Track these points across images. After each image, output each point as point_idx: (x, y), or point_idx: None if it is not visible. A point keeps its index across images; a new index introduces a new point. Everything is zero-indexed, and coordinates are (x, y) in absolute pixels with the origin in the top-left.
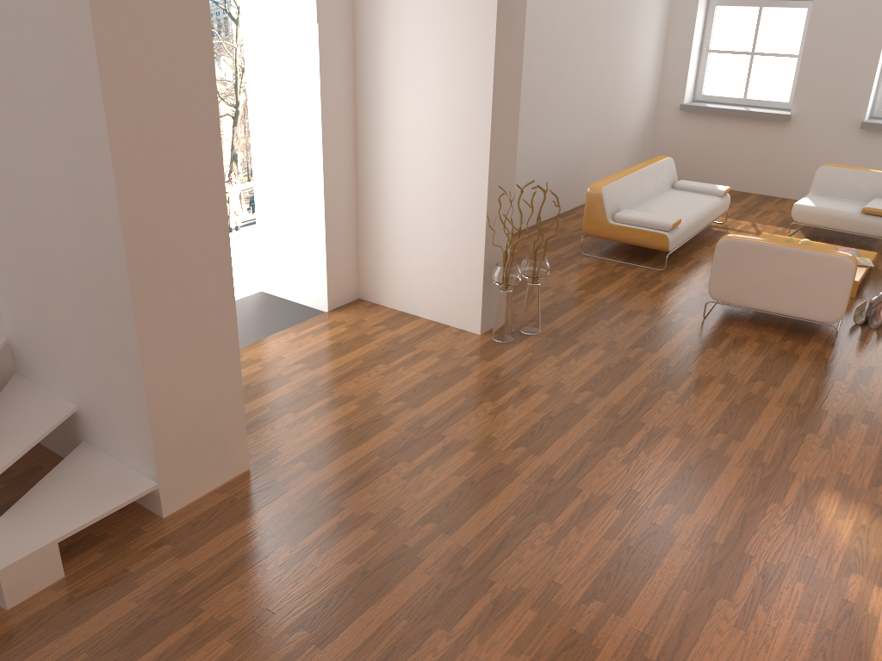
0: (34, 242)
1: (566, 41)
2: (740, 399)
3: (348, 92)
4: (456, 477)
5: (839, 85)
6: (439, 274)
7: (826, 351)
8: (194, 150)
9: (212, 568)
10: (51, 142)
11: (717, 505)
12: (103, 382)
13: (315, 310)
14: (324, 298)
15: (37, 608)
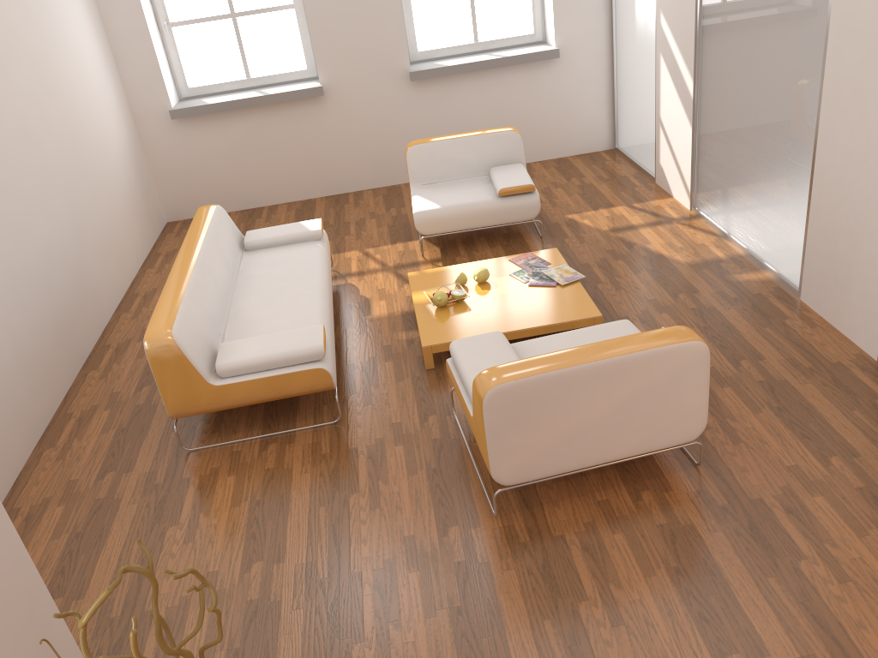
0: None
1: None
2: None
3: None
4: None
5: (365, 33)
6: None
7: (705, 487)
8: None
9: None
10: None
11: None
12: None
13: None
14: None
15: None
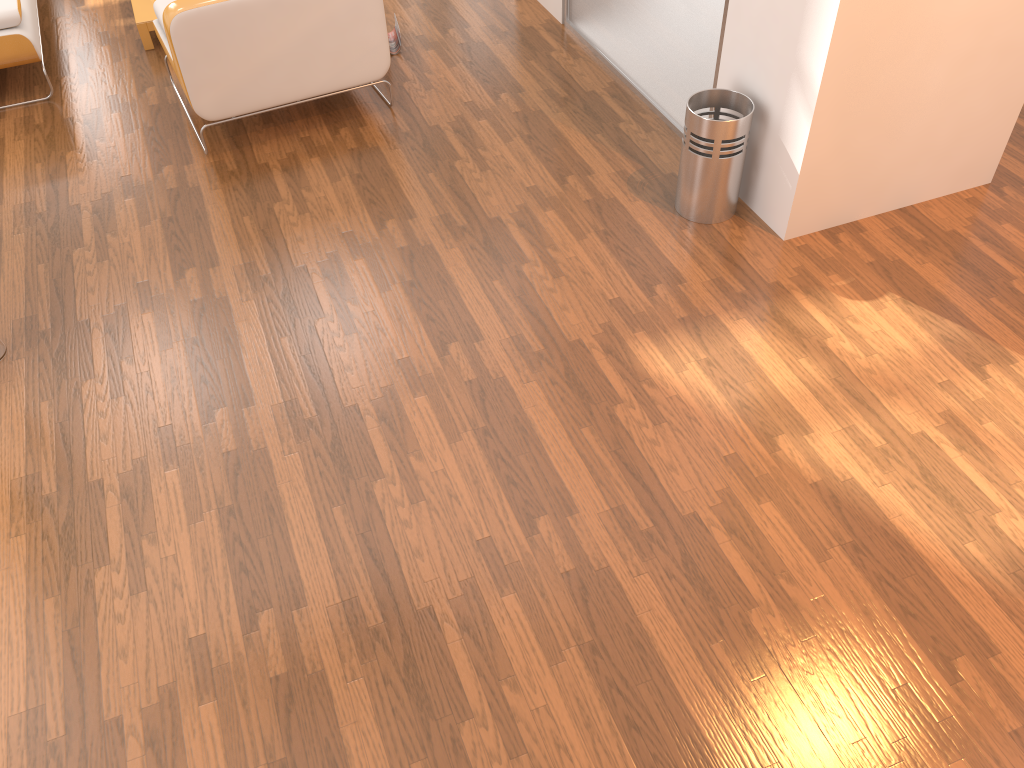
0: None
1: None
2: (405, 269)
3: None
4: None
5: None
6: None
7: (395, 121)
8: None
9: None
10: None
11: (580, 469)
12: None
13: None
14: None
15: None
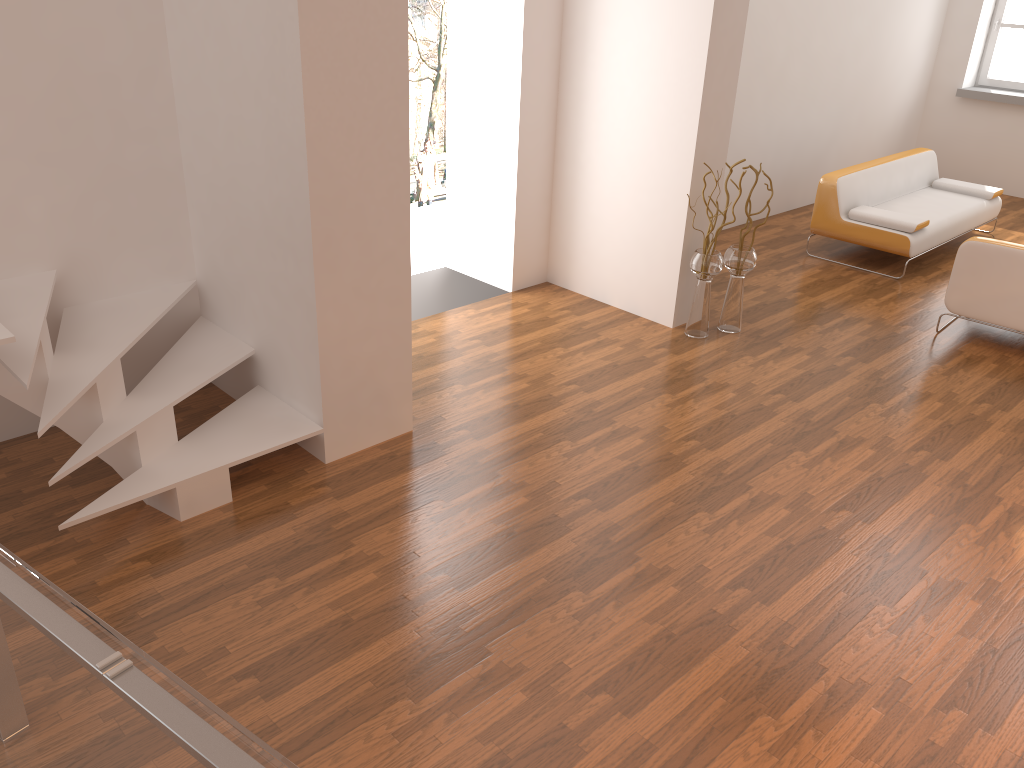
0: (228, 184)
1: (815, 7)
2: (957, 419)
3: (552, 55)
4: (619, 460)
5: None
6: (633, 259)
7: None
8: (381, 99)
9: (366, 511)
10: (250, 85)
11: (900, 519)
12: (280, 325)
13: (501, 293)
14: (509, 277)
15: (206, 524)
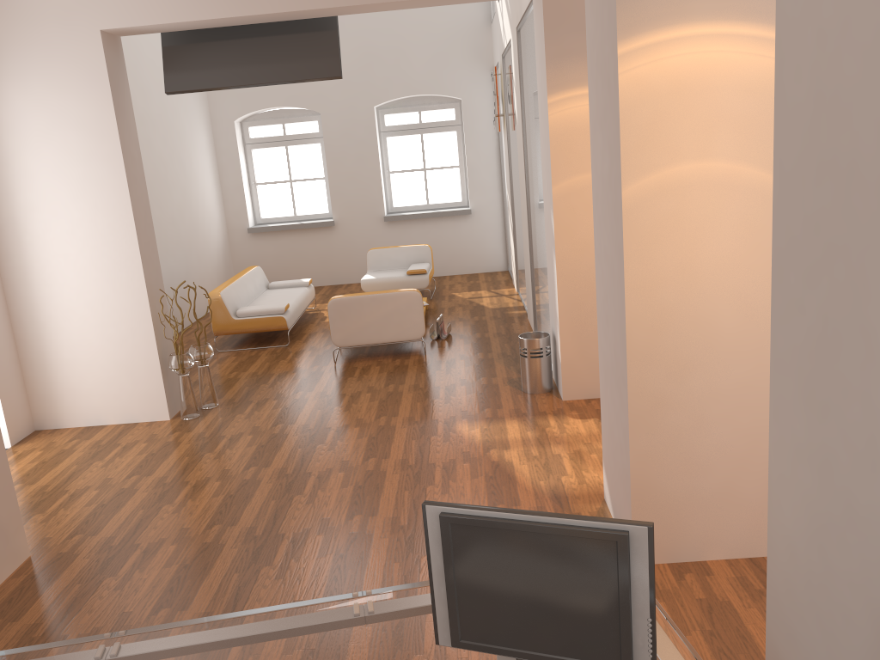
0: None
1: (148, 187)
2: (384, 397)
3: None
4: (215, 497)
5: (360, 193)
6: (118, 380)
7: (423, 358)
8: None
9: (53, 614)
10: None
11: (401, 449)
12: None
13: None
14: (4, 435)
15: None
